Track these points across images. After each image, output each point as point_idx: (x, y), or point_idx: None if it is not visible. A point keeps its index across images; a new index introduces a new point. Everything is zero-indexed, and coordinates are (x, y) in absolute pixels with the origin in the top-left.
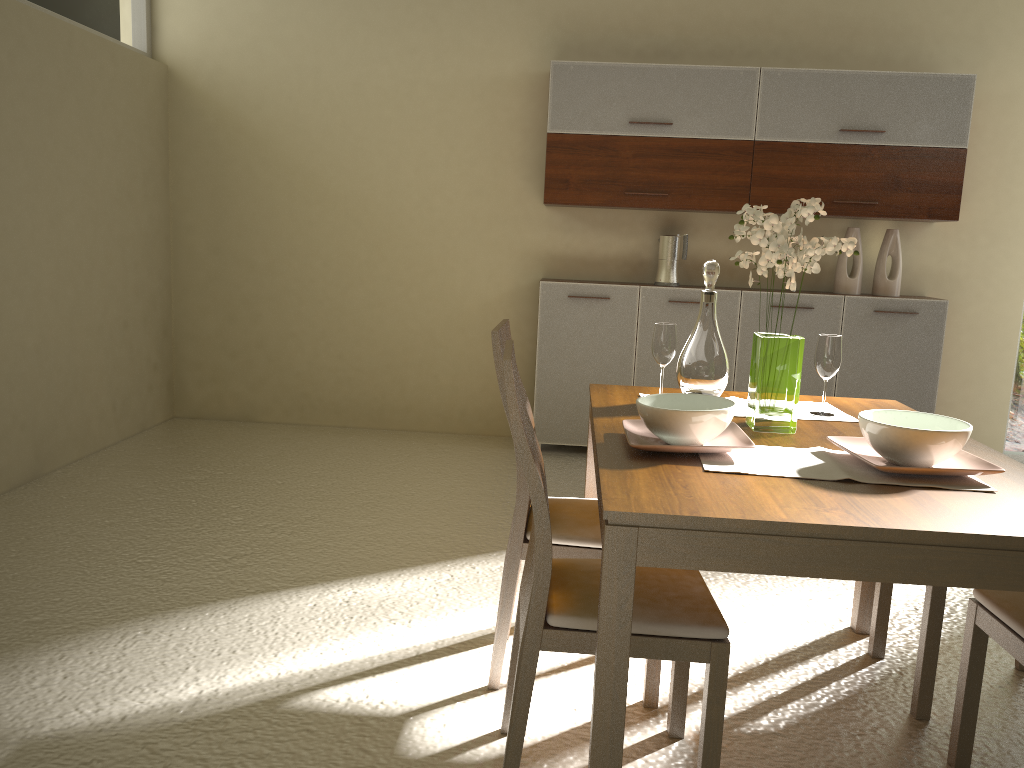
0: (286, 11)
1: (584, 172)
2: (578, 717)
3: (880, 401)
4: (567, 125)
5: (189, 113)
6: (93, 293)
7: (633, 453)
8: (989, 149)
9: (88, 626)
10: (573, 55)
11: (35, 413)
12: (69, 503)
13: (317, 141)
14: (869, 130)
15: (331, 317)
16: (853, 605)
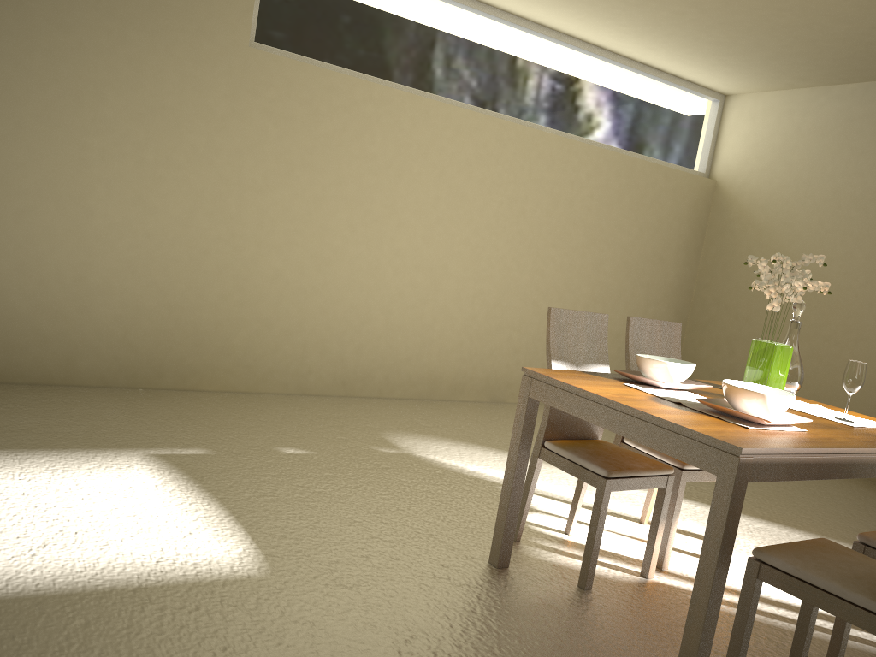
0: (796, 142)
1: None
2: (611, 549)
3: None
4: None
5: (721, 211)
6: (616, 312)
7: (620, 377)
8: None
9: (478, 443)
10: None
11: None
12: None
13: (797, 232)
14: None
15: None
16: None
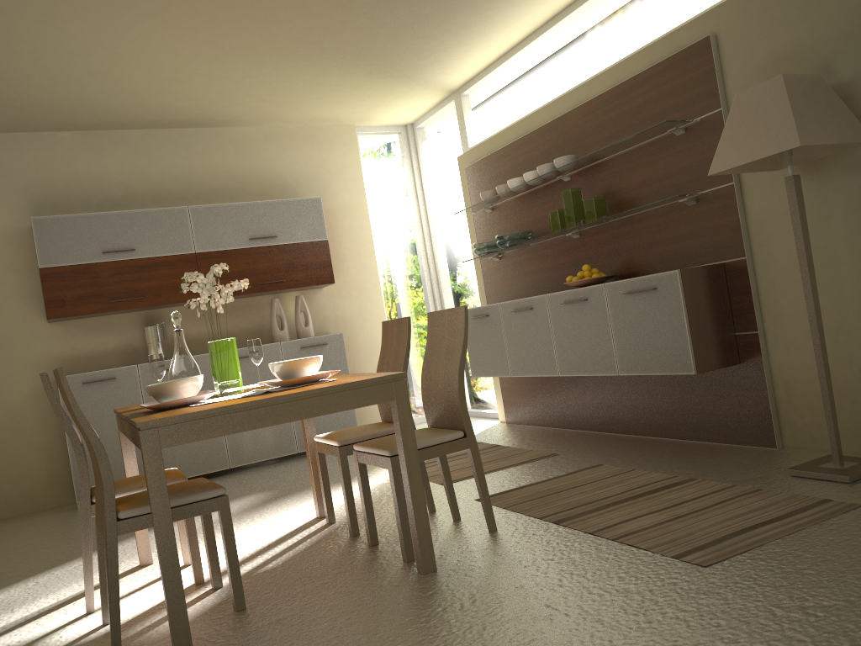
0: None
1: (75, 291)
2: (154, 602)
3: None
4: (54, 260)
5: None
6: None
7: (149, 413)
8: (342, 239)
9: None
10: (48, 212)
11: None
12: None
13: None
14: (267, 236)
15: None
16: (315, 503)
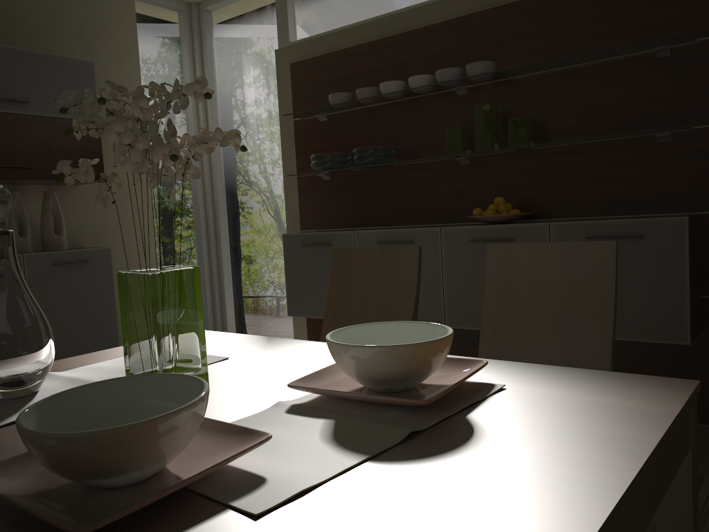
0: None
1: None
2: None
3: None
4: None
5: None
6: None
7: None
8: None
9: None
10: None
11: None
12: None
13: None
14: (15, 99)
15: None
16: None
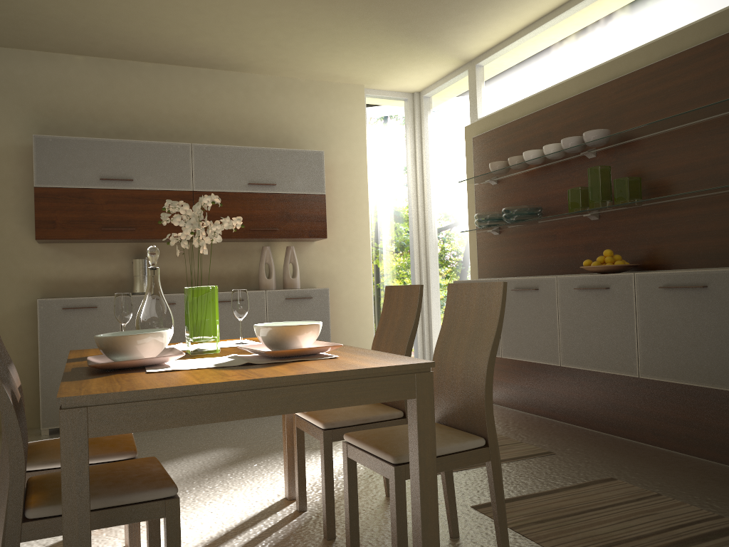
0: None
1: (68, 215)
2: None
3: None
4: (50, 181)
5: None
6: None
7: (93, 373)
8: (339, 196)
9: None
10: (52, 133)
11: None
12: None
13: None
14: (266, 183)
15: None
16: (285, 481)
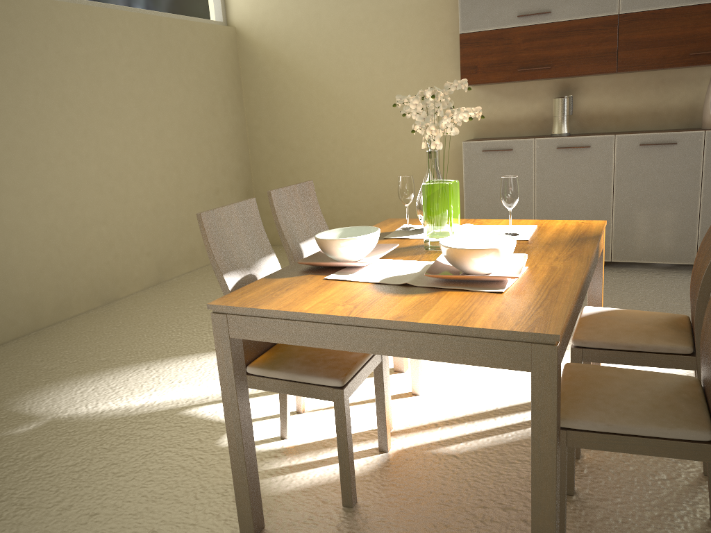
0: None
1: (487, 59)
2: (334, 433)
3: (590, 222)
4: (473, 26)
5: (249, 55)
6: (191, 174)
7: (306, 267)
8: None
9: (123, 364)
10: None
11: (156, 246)
12: (165, 297)
13: (322, 62)
14: None
15: (340, 177)
16: None
